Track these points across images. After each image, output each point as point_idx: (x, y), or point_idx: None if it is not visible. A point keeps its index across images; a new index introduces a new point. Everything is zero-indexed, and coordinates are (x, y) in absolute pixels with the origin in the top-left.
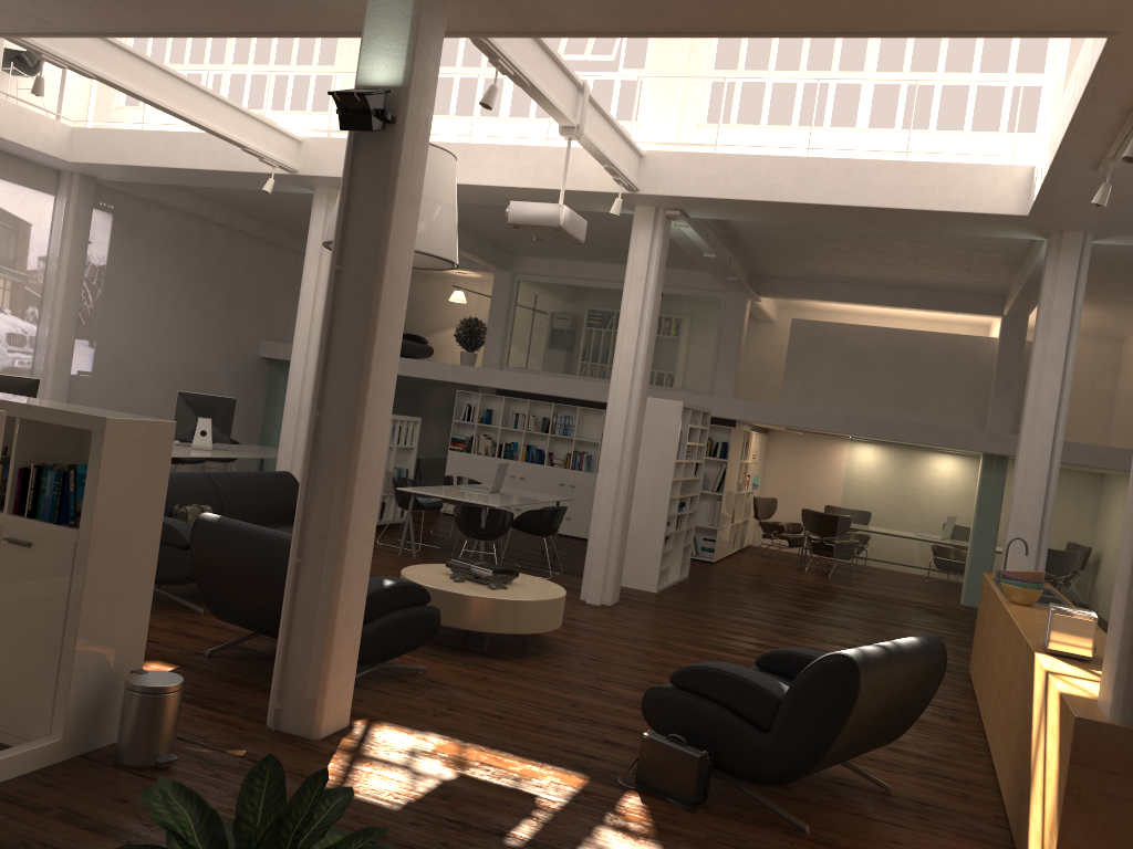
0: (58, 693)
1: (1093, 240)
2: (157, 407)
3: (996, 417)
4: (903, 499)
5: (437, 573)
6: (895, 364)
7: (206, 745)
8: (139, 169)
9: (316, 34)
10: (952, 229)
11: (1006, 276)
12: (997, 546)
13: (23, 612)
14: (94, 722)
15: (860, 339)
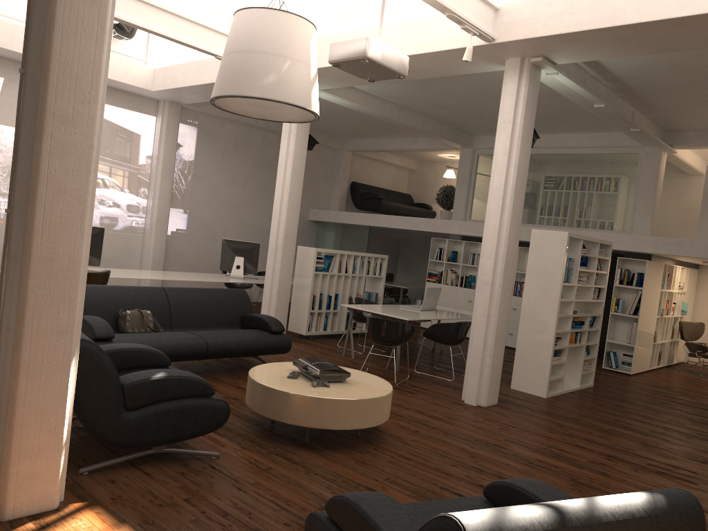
0: None
1: None
2: None
3: None
4: None
5: (286, 369)
6: None
7: None
8: (189, 90)
9: None
10: None
11: None
12: None
13: None
14: None
15: None
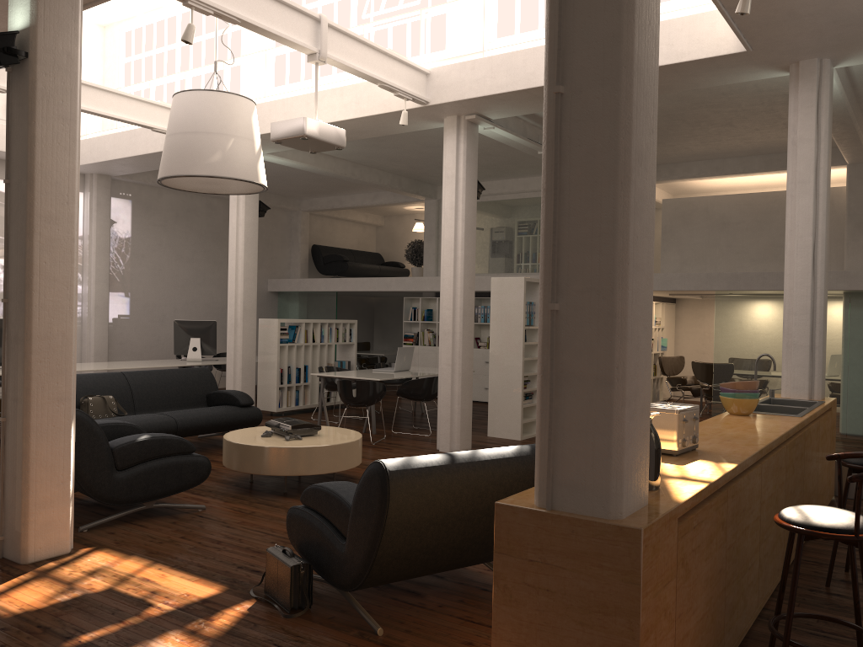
0: None
1: (836, 64)
2: None
3: (851, 257)
4: (769, 342)
5: (260, 431)
6: (757, 224)
7: None
8: (121, 162)
9: None
10: (702, 82)
11: None
12: (862, 375)
13: None
14: None
15: (723, 208)
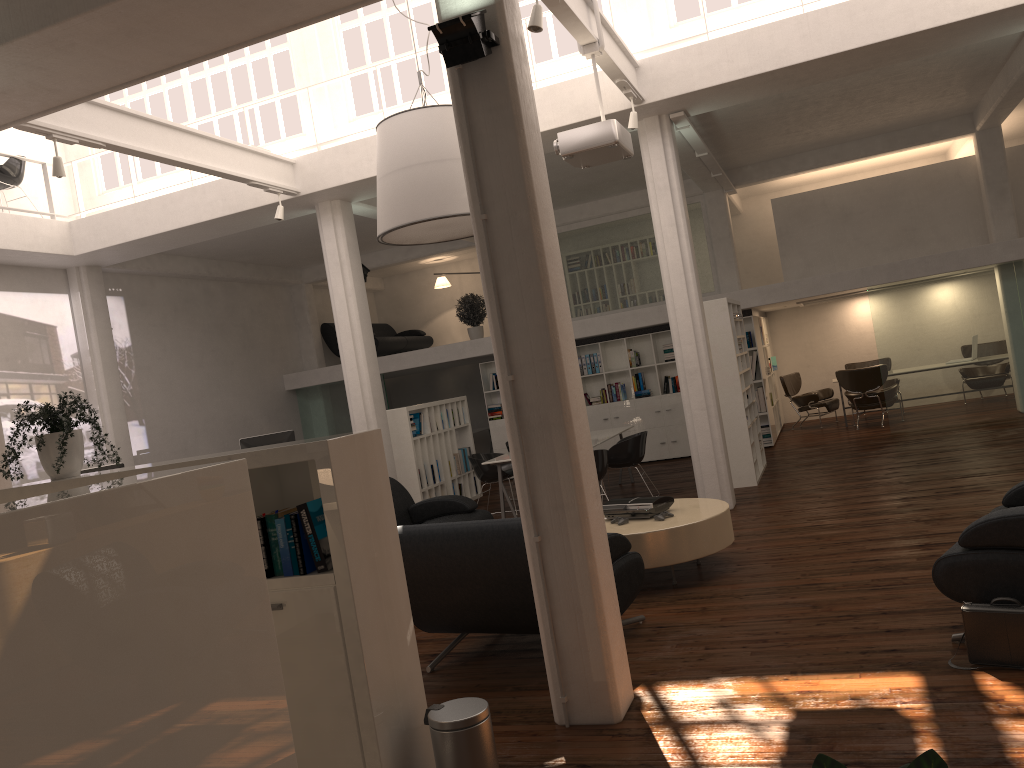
0: (366, 758)
1: None
2: None
3: (999, 227)
4: (937, 330)
5: None
6: (883, 210)
7: (519, 764)
8: (143, 241)
9: (343, 10)
10: (961, 41)
11: (980, 89)
12: None
13: (297, 682)
14: None
15: (842, 198)
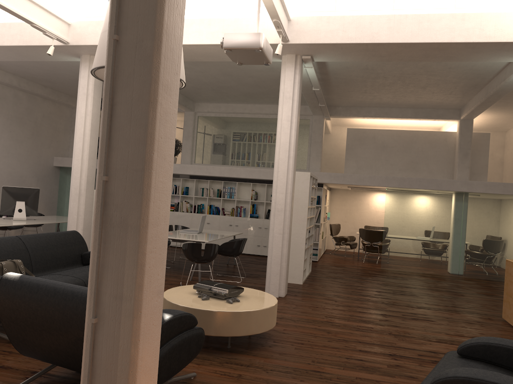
0: None
1: None
2: None
3: (460, 173)
4: (417, 219)
5: (187, 293)
6: (403, 148)
7: None
8: None
9: None
10: (475, 57)
11: (470, 96)
12: (468, 241)
13: None
14: None
15: (384, 137)
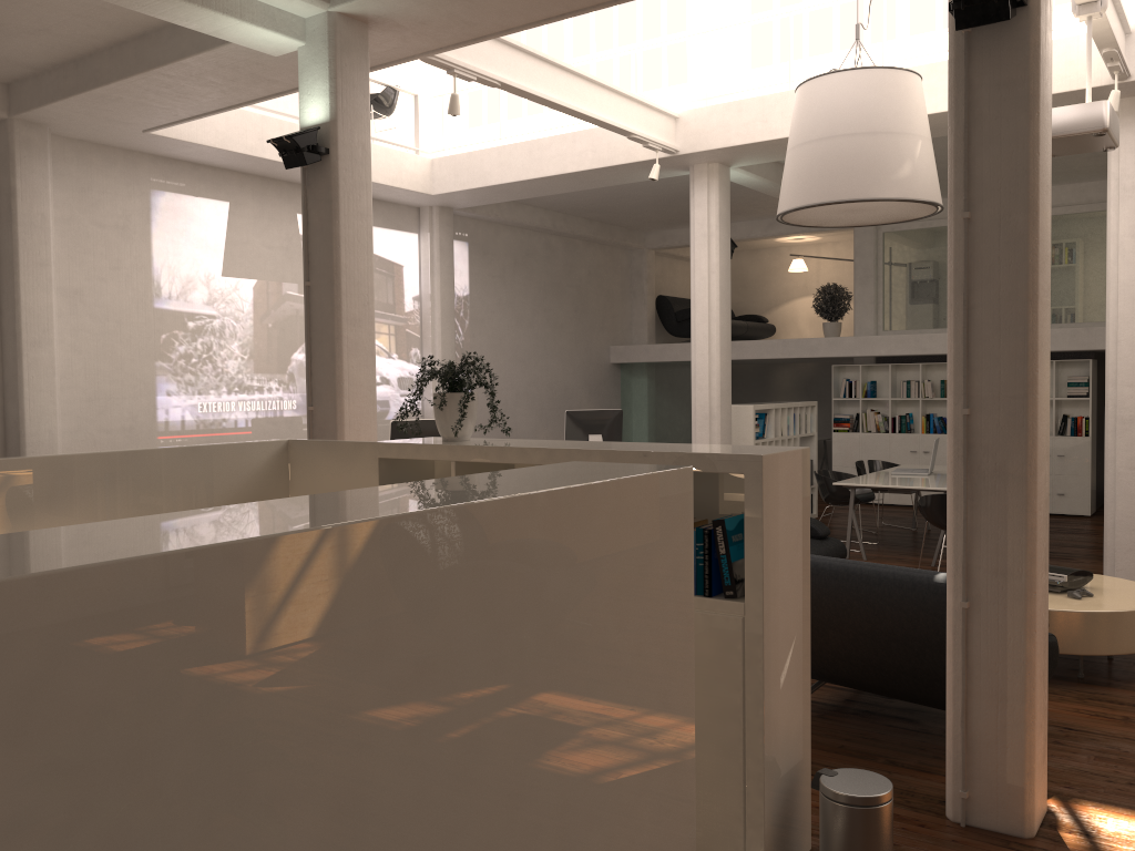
0: (747, 811)
1: None
2: (530, 430)
3: None
4: None
5: None
6: None
7: None
8: (502, 187)
9: None
10: None
11: None
12: None
13: None
14: (783, 840)
15: None
